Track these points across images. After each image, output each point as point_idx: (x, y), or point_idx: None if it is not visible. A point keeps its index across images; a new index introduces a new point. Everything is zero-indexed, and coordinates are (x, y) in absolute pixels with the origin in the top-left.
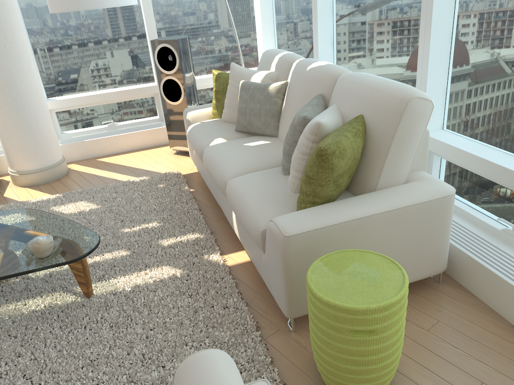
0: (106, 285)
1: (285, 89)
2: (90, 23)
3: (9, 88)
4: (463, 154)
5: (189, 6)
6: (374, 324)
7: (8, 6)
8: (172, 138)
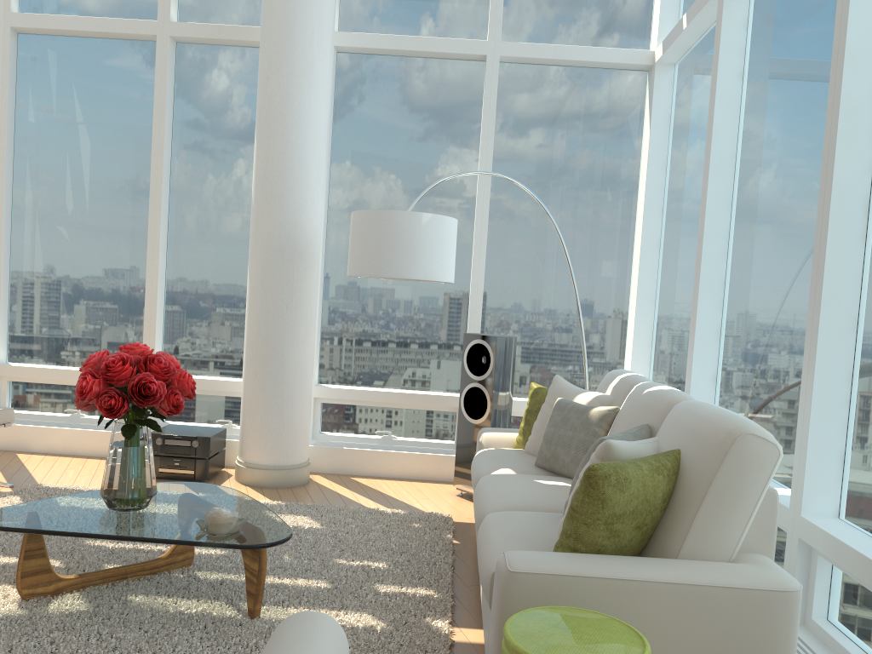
0: (281, 613)
1: (614, 418)
2: (399, 302)
3: (274, 355)
4: (846, 551)
5: (534, 303)
6: None
7: (308, 264)
8: (459, 470)
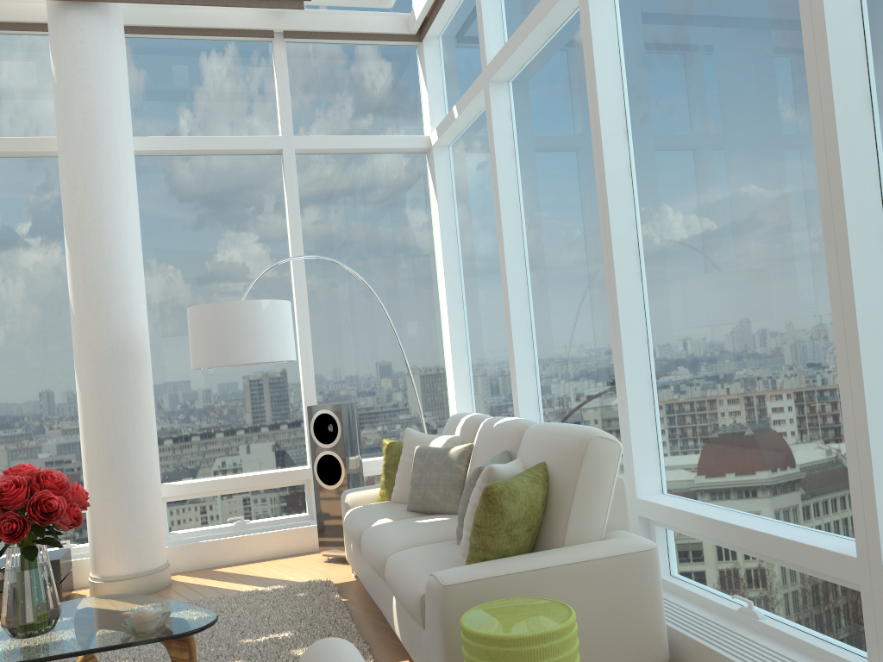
0: None
1: (470, 453)
2: (232, 389)
3: (120, 460)
4: (677, 513)
5: (361, 369)
6: (531, 659)
7: (141, 364)
8: (324, 537)
